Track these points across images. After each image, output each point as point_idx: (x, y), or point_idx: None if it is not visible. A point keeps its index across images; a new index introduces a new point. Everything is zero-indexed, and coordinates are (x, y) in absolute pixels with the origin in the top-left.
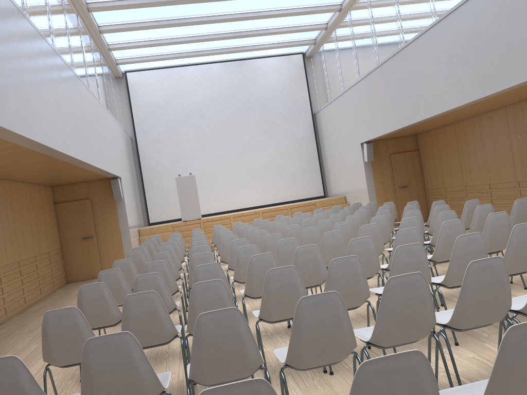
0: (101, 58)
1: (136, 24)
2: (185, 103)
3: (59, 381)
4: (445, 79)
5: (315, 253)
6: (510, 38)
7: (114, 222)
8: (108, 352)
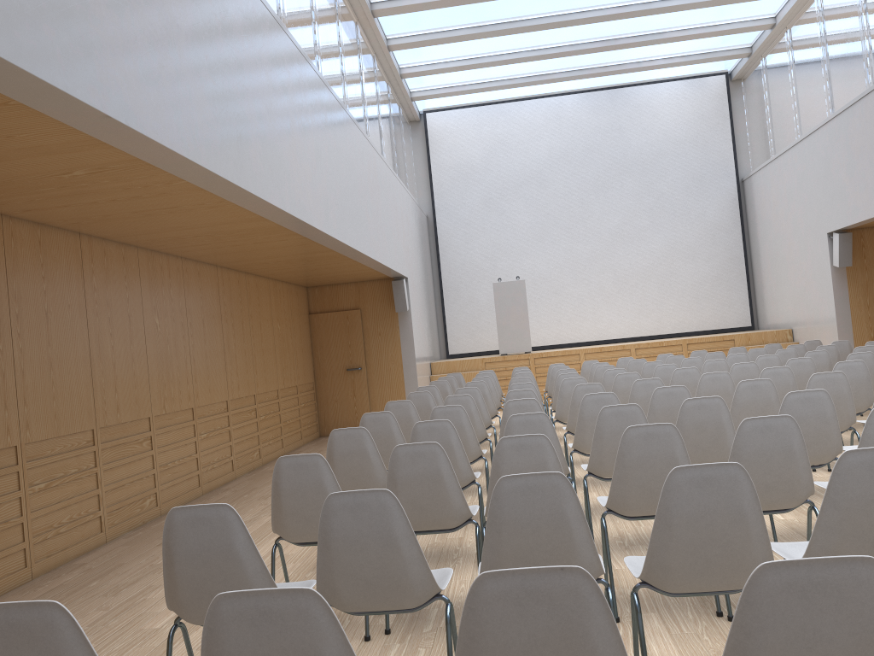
0: (388, 91)
1: (444, 33)
2: (516, 162)
3: (295, 571)
4: None
5: (717, 411)
6: None
7: (393, 349)
8: (358, 517)
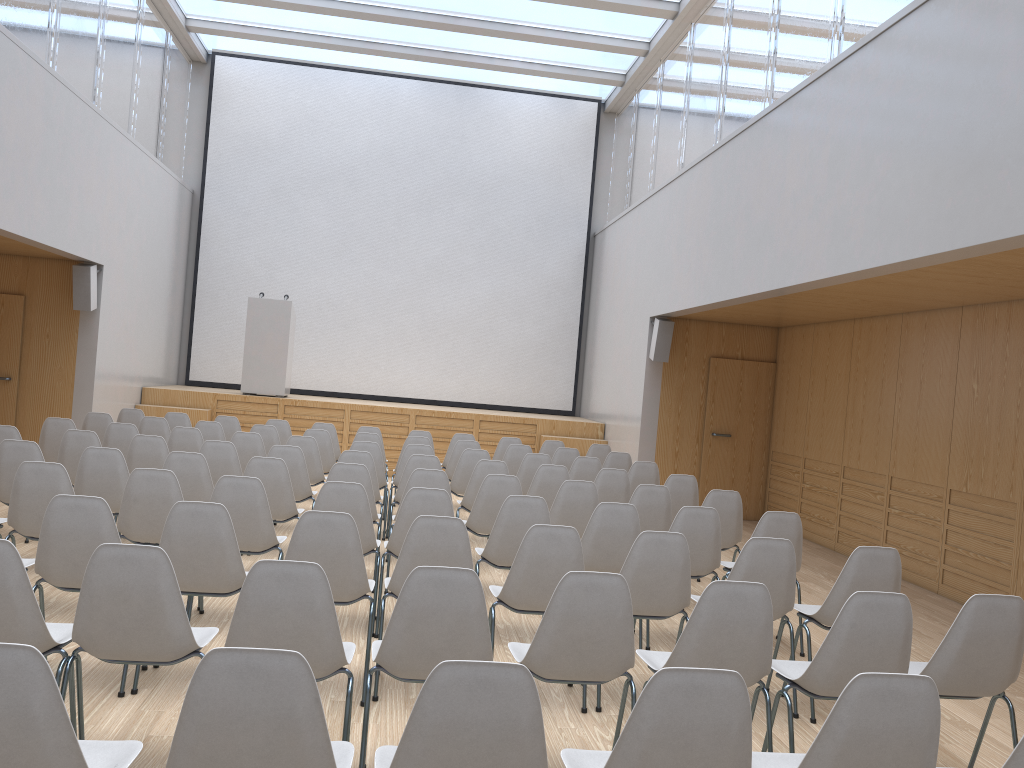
0: (139, 4)
1: None
2: (324, 148)
3: None
4: (821, 206)
5: (152, 572)
6: (970, 128)
7: (65, 360)
8: None
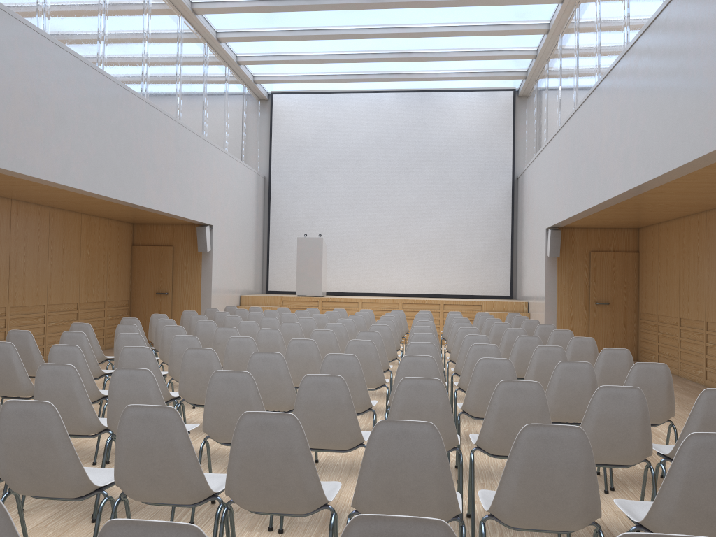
0: (226, 73)
1: (262, 33)
2: (339, 142)
3: None
4: (618, 148)
5: (209, 360)
6: (676, 94)
7: (195, 281)
8: None
